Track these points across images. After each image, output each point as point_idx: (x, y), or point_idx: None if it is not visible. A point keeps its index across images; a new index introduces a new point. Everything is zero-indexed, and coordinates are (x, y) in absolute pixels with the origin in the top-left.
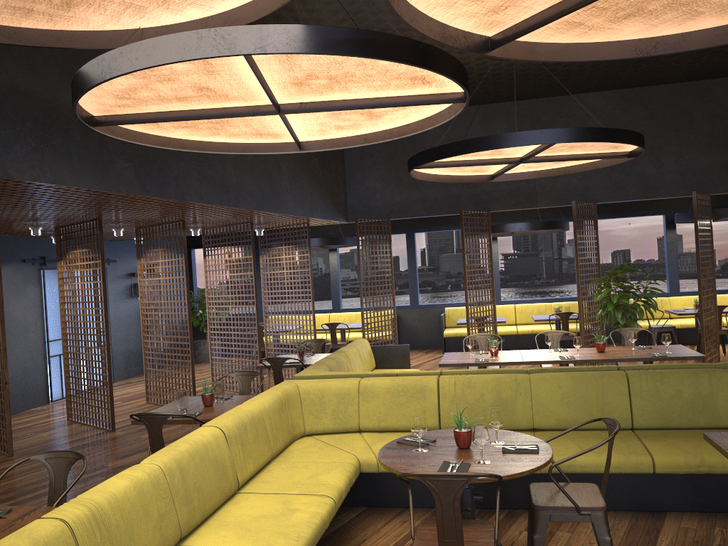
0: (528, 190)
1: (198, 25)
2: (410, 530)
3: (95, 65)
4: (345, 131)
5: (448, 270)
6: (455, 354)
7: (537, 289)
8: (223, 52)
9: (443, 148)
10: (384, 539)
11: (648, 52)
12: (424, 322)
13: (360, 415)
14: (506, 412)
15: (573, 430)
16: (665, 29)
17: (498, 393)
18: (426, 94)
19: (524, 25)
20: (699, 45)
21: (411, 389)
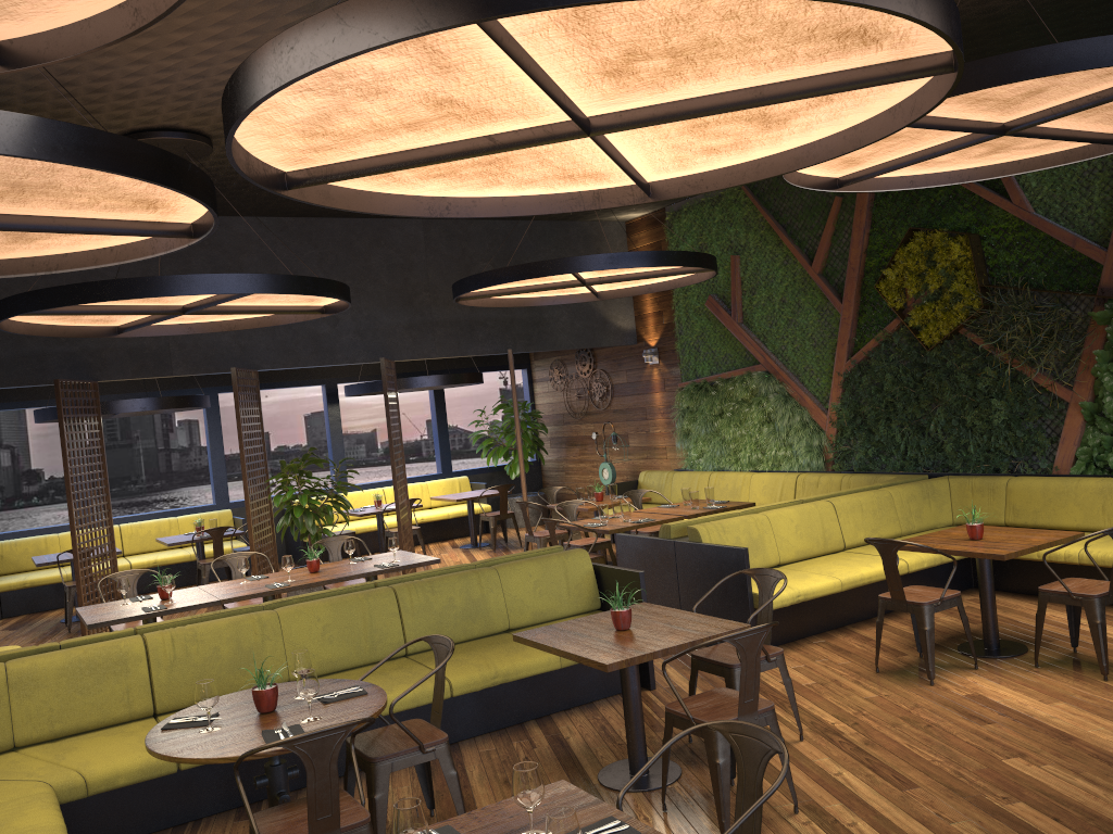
0: (158, 349)
1: None
2: None
3: None
4: None
5: None
6: (98, 607)
7: (133, 499)
8: None
9: (82, 287)
10: None
11: (441, 213)
12: None
13: (16, 722)
14: (252, 667)
15: (338, 672)
16: (461, 192)
17: (239, 642)
18: (138, 221)
19: (340, 169)
20: (490, 213)
21: (103, 662)
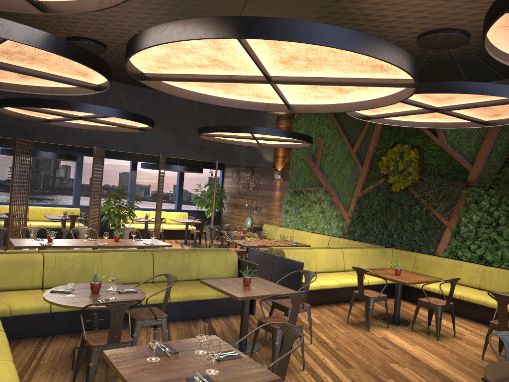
0: (63, 132)
1: None
2: (33, 350)
3: None
4: None
5: None
6: (19, 240)
7: (34, 196)
8: (1, 35)
9: (40, 100)
10: (19, 357)
11: (203, 100)
12: None
13: None
14: (87, 275)
15: (123, 284)
16: (213, 93)
17: (83, 264)
18: (76, 80)
19: (167, 76)
20: (223, 104)
21: (24, 262)
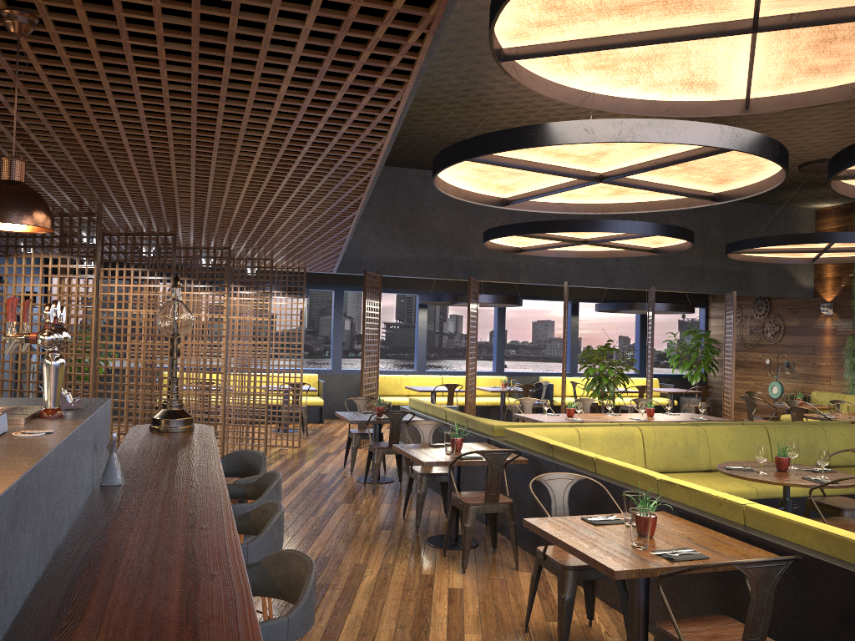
0: (513, 265)
1: (641, 105)
2: None
3: (609, 125)
4: (560, 198)
5: (328, 335)
6: (530, 415)
7: None
8: (736, 147)
9: (567, 222)
10: None
11: None
12: (345, 389)
13: None
14: (693, 456)
15: None
16: None
17: (686, 441)
18: (695, 189)
19: None
20: None
21: (622, 436)
